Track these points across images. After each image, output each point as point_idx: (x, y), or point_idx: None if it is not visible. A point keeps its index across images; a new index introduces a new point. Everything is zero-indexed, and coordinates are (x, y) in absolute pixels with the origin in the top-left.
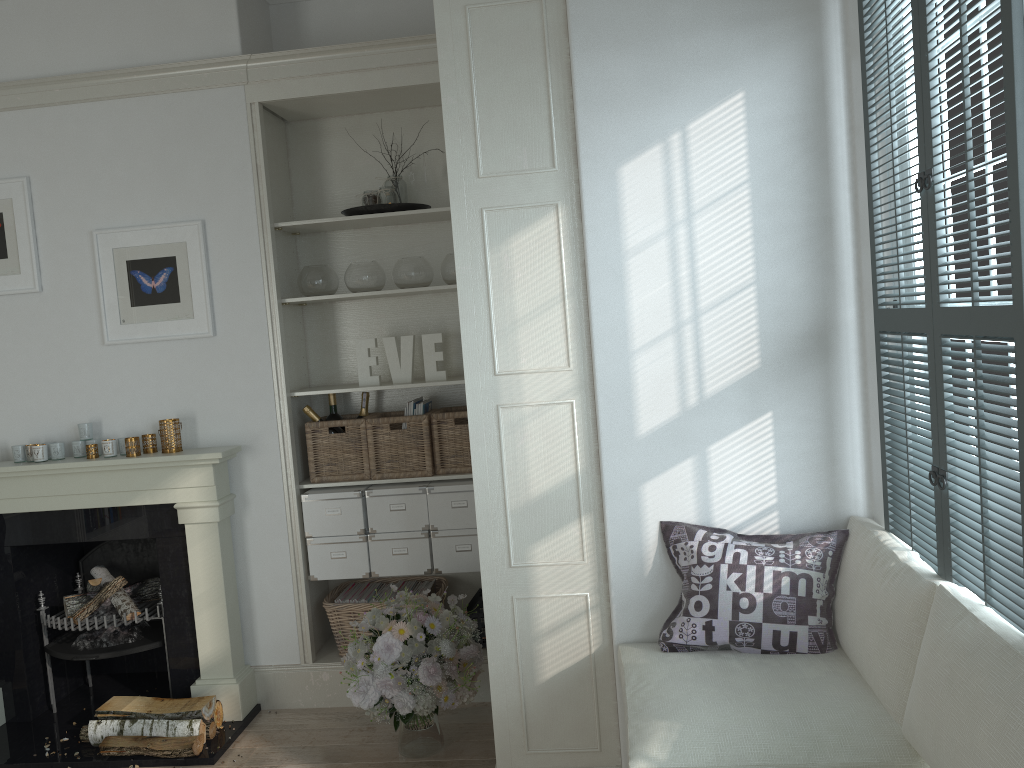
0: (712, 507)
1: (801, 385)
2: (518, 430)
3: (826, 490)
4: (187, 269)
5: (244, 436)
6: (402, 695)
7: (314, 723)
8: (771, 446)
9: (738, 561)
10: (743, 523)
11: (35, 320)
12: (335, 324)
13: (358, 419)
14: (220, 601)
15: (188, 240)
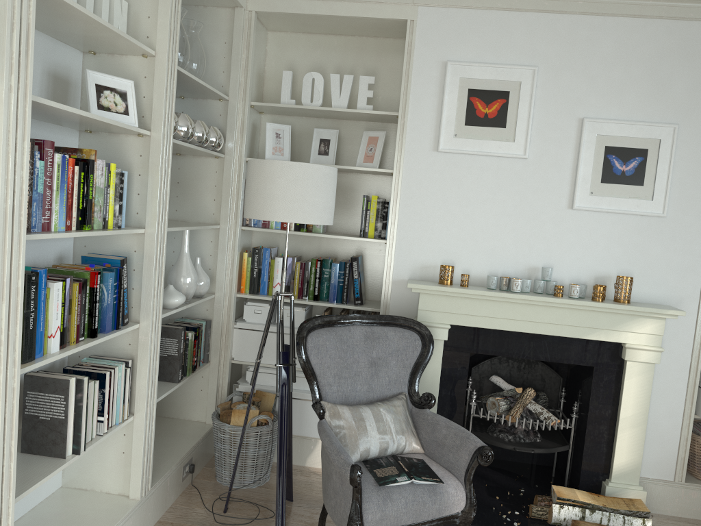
0: None
1: None
2: None
3: None
4: (656, 161)
5: (670, 298)
6: None
7: None
8: None
9: None
10: None
11: (515, 180)
12: None
13: None
14: (642, 425)
15: (662, 138)
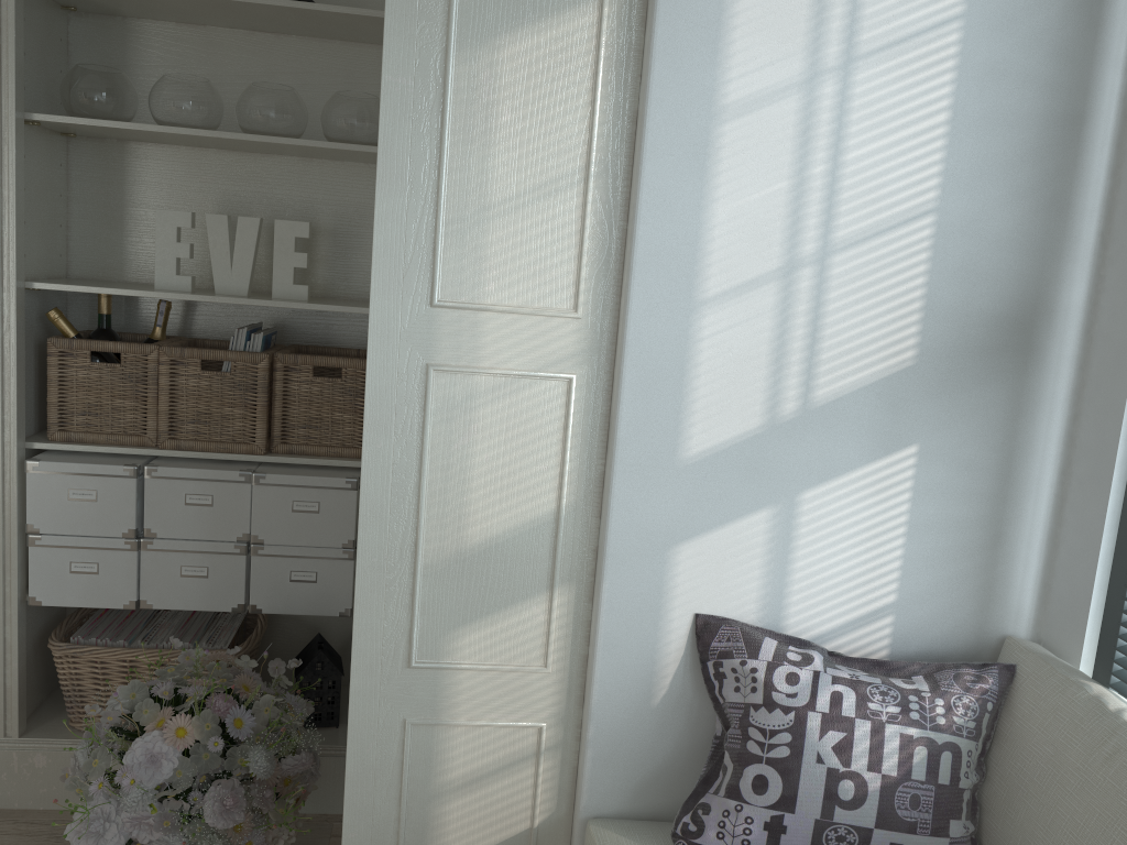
0: (788, 598)
1: (975, 406)
2: (461, 417)
3: (977, 589)
4: None
5: None
6: (169, 840)
7: (8, 843)
8: (905, 505)
9: (840, 710)
10: (834, 630)
11: None
12: (125, 179)
13: (146, 345)
14: None
15: None
